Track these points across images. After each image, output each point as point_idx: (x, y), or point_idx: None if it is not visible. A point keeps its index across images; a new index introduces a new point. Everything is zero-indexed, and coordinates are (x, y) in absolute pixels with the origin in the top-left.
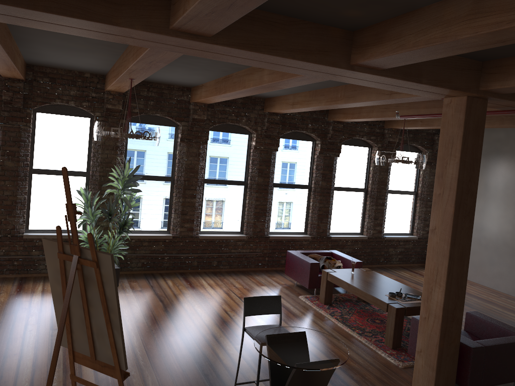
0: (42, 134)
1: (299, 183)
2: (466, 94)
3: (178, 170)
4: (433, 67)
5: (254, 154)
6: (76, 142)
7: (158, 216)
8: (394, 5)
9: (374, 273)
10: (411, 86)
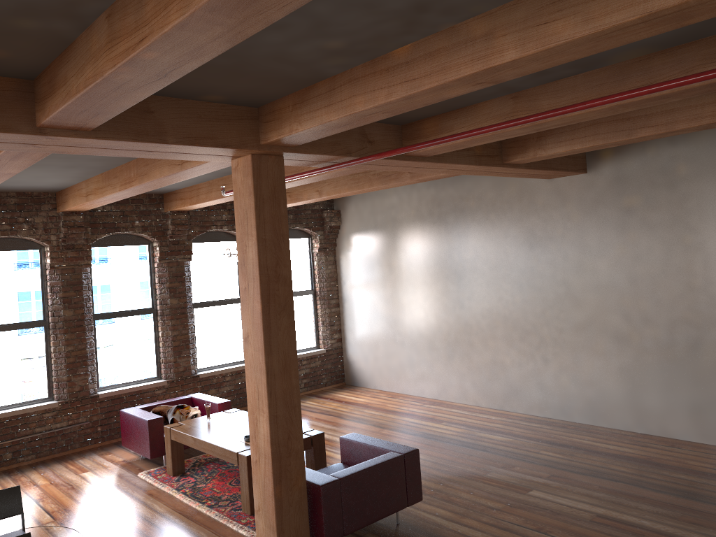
0: None
1: (137, 307)
2: (246, 151)
3: None
4: (182, 120)
5: (53, 277)
6: None
7: None
8: (34, 37)
9: (242, 412)
10: (161, 148)
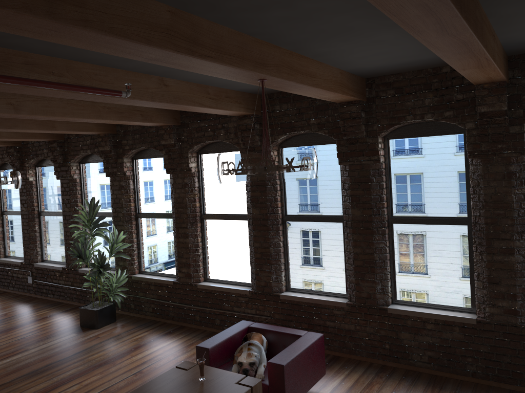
0: (87, 181)
1: (327, 213)
2: None
3: (172, 205)
4: None
5: None
6: (106, 186)
7: (168, 257)
8: None
9: (235, 392)
10: None
